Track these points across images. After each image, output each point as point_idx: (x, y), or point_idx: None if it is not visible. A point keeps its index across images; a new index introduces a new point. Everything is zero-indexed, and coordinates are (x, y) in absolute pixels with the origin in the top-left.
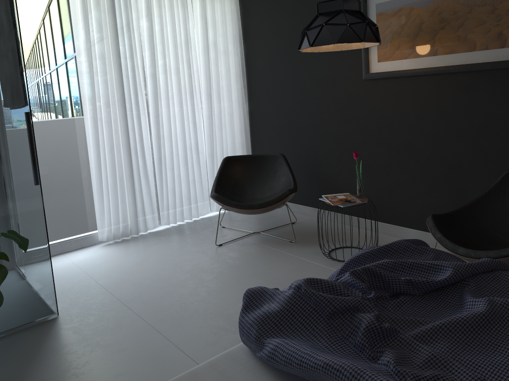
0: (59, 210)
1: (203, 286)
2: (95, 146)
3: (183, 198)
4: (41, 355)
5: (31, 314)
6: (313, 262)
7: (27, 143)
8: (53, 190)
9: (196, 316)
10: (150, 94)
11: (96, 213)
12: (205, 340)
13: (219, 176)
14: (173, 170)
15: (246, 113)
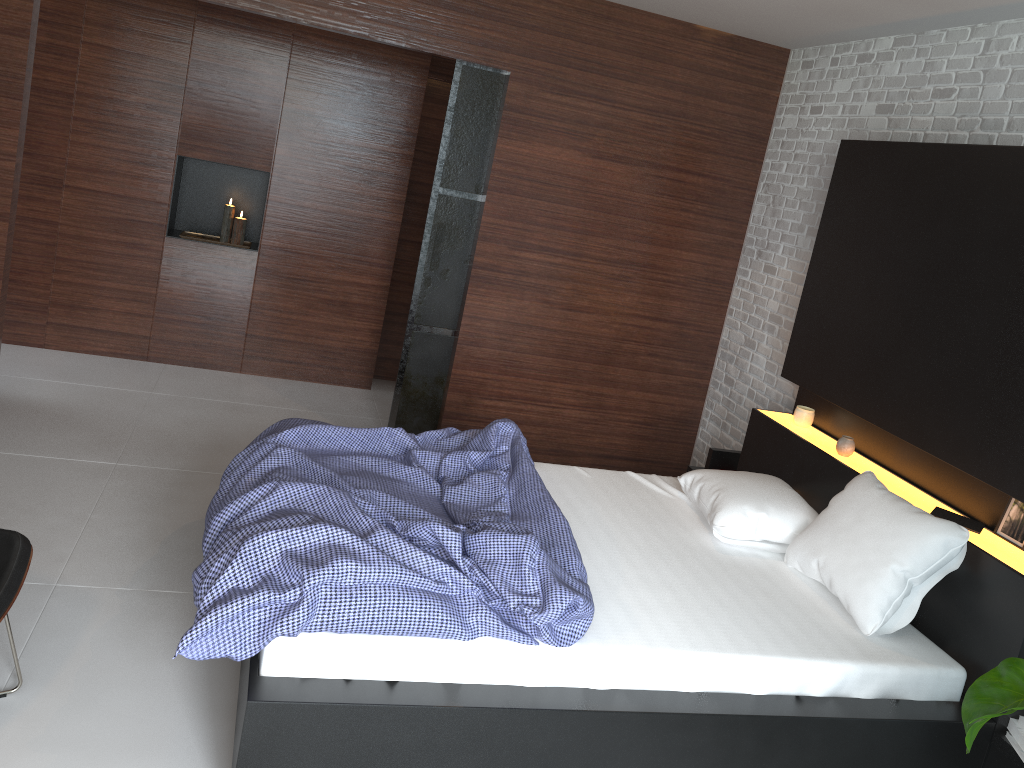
0: None
1: None
2: None
3: None
4: None
5: None
6: None
7: None
8: None
9: None
10: None
11: None
12: None
13: None
14: None
15: None
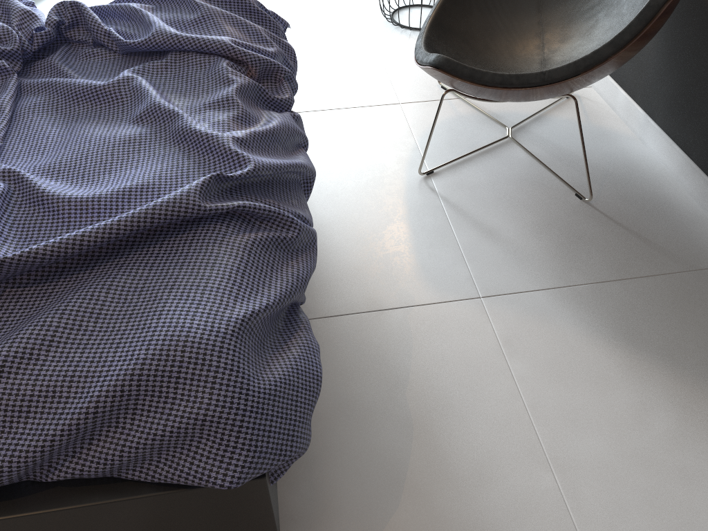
0: None
1: None
2: None
3: None
4: None
5: None
6: (363, 14)
7: None
8: None
9: None
10: None
11: None
12: None
13: None
14: None
15: None
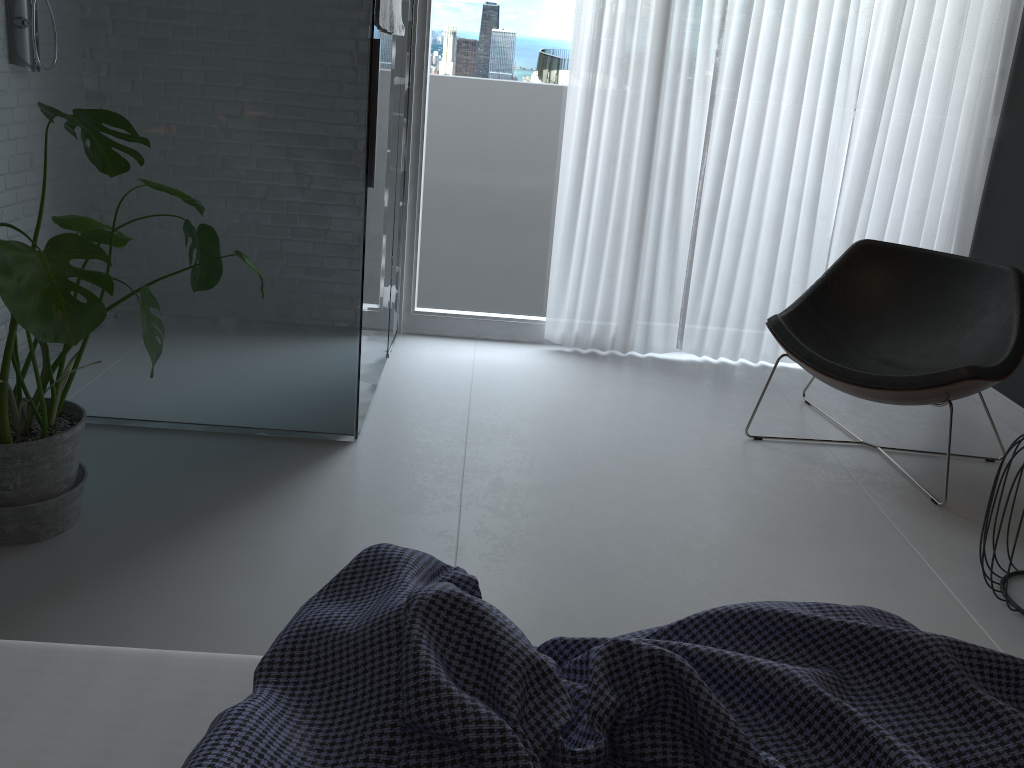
0: (490, 256)
1: (629, 507)
2: (578, 146)
3: (751, 309)
4: (267, 492)
5: (311, 418)
6: (938, 578)
7: (355, 100)
8: (488, 217)
9: (548, 560)
10: (730, 54)
11: (550, 283)
12: (509, 617)
13: (826, 282)
14: (738, 241)
15: (985, 144)
